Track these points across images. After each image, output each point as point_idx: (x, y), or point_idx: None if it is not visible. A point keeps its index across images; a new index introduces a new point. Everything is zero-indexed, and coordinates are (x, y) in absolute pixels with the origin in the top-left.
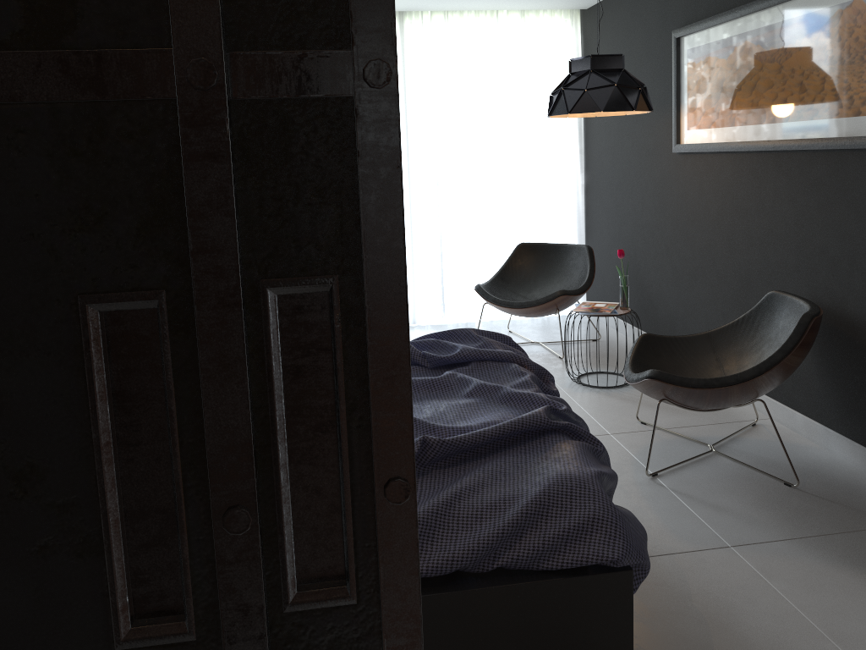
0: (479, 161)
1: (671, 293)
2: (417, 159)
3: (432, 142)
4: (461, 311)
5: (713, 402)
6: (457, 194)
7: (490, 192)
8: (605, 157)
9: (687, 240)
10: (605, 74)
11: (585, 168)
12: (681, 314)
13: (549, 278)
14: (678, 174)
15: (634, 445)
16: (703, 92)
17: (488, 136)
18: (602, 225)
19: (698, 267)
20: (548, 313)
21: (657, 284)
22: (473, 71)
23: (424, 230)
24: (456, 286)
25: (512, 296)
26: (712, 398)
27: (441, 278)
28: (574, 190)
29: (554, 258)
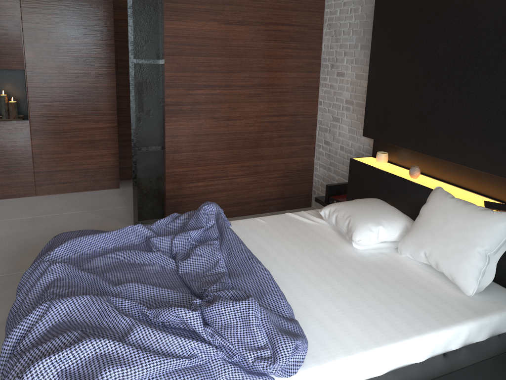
0: None
1: None
2: None
3: None
4: None
5: None
6: None
7: None
8: None
9: None
10: None
11: None
12: None
13: None
14: None
15: None
16: None
17: None
18: None
19: None
20: None
21: None
22: None
23: None
24: None
25: None
26: None
27: None
28: None
29: None
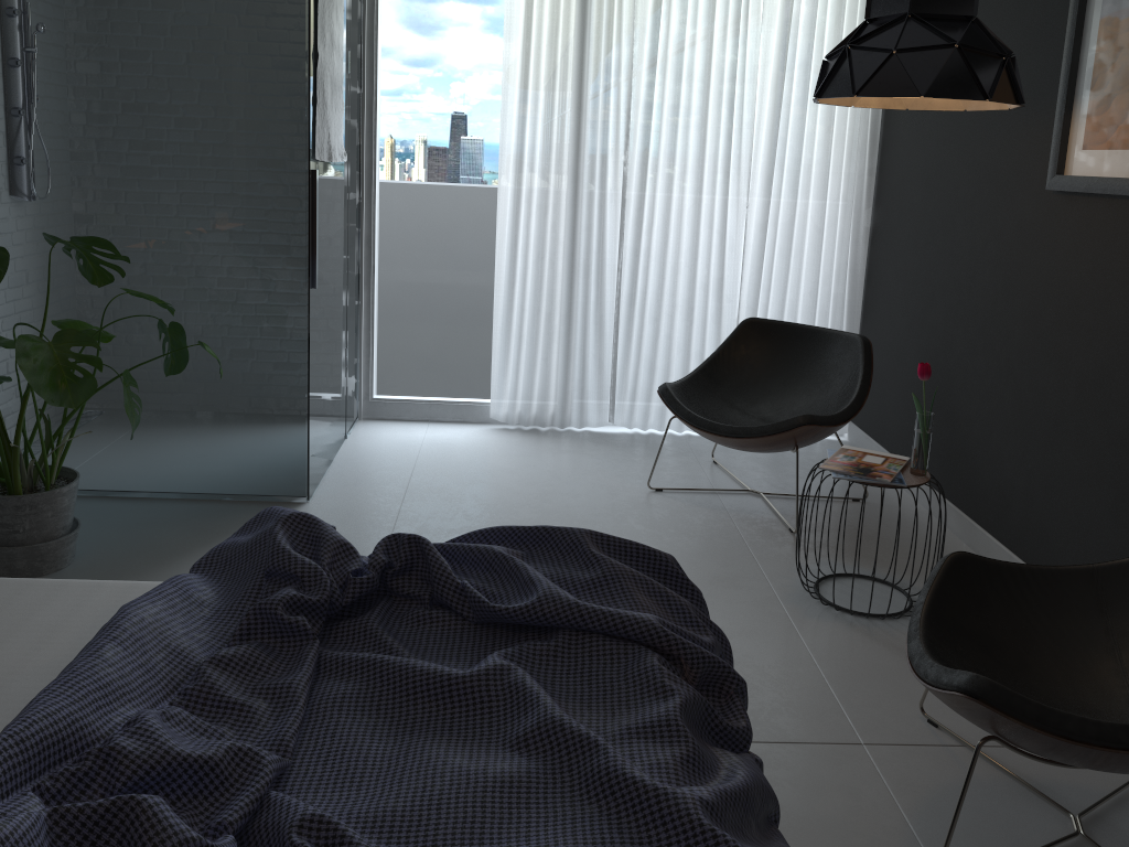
0: (695, 172)
1: (1007, 445)
2: (592, 160)
3: (621, 134)
4: (641, 414)
5: (1108, 769)
6: (653, 224)
7: (708, 226)
8: (913, 186)
9: (1053, 357)
10: (936, 23)
11: (875, 200)
12: (1023, 488)
13: (790, 383)
14: (1052, 232)
15: (911, 786)
16: (1128, 77)
17: (715, 132)
18: (893, 301)
19: (1072, 411)
20: (779, 450)
21: (982, 424)
22: (701, 20)
23: (594, 278)
24: (636, 374)
25: (723, 408)
26: (1109, 764)
27: (614, 358)
28: (852, 236)
29: (802, 350)
